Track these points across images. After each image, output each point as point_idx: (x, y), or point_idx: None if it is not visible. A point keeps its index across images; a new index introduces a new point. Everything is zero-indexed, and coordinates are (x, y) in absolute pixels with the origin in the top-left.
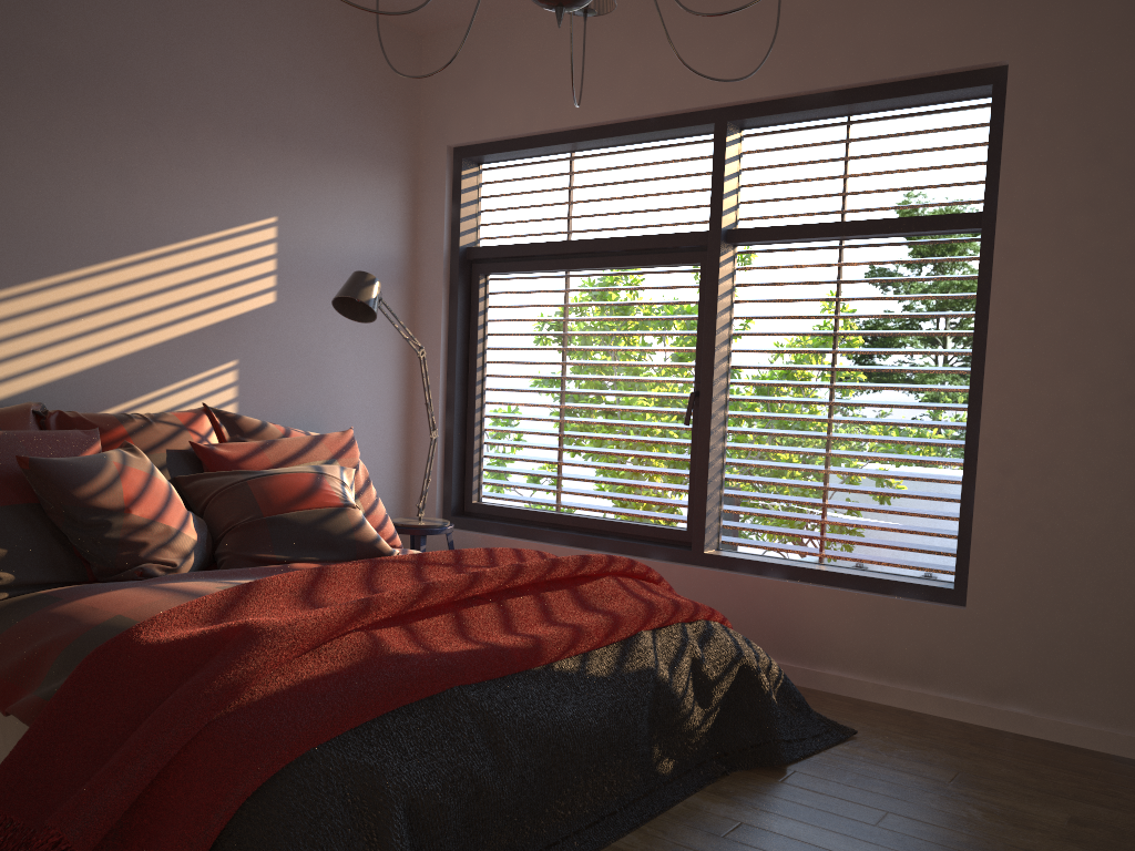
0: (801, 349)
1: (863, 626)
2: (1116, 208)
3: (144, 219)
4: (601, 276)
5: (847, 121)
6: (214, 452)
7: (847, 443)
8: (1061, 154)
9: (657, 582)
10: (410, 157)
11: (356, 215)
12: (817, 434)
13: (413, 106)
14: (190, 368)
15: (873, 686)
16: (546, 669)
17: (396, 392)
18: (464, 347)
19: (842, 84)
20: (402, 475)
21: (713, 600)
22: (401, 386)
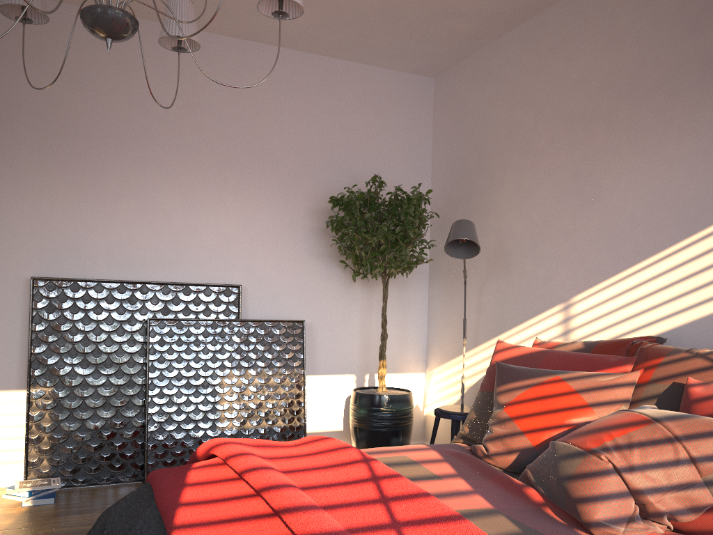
0: None
1: None
2: None
3: None
4: None
5: None
6: (686, 389)
7: None
8: None
9: None
10: None
11: None
12: None
13: None
14: None
15: None
16: None
17: None
18: None
19: None
20: None
21: None
22: None
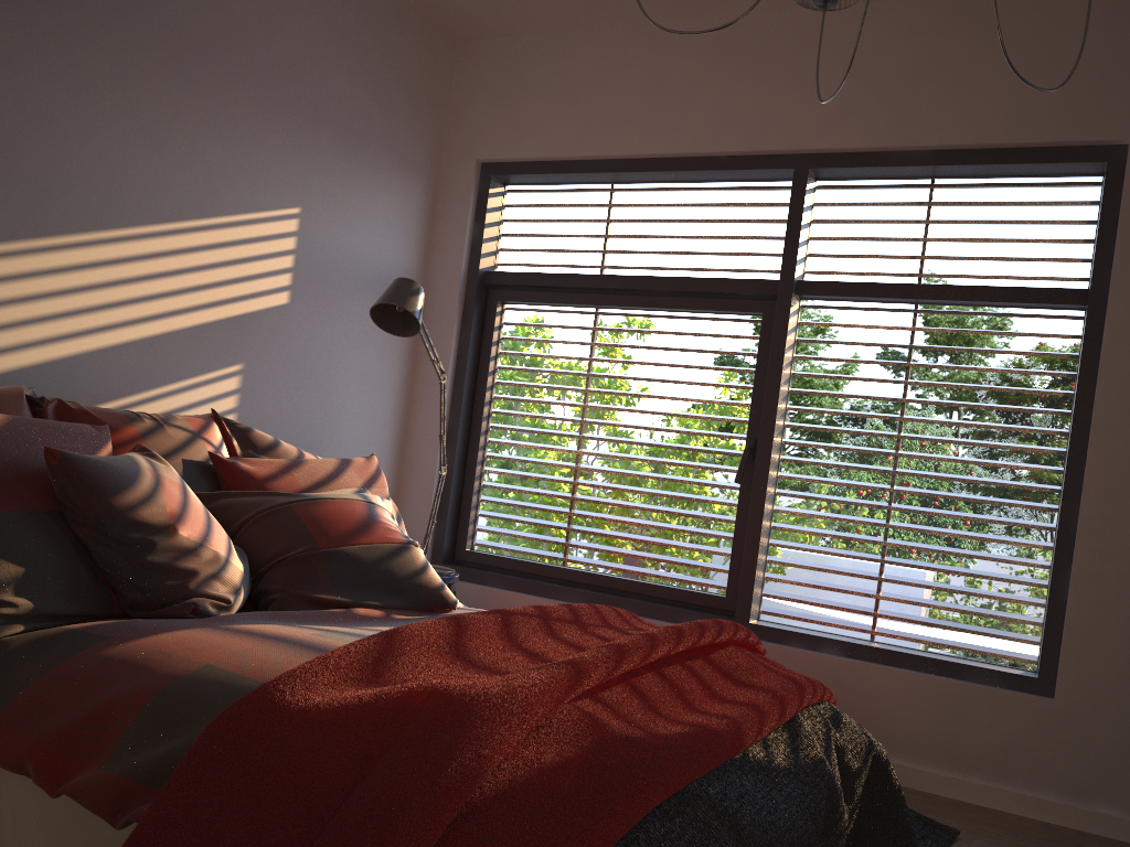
0: (870, 413)
1: (936, 713)
2: None
3: (166, 186)
4: (642, 316)
5: (936, 183)
6: (238, 467)
7: (916, 516)
8: None
9: (762, 654)
10: (432, 167)
11: (376, 220)
12: (882, 504)
13: (441, 113)
14: (192, 367)
15: (945, 779)
16: (744, 758)
17: (392, 421)
18: (472, 378)
19: (946, 144)
20: None
21: None
22: (398, 414)
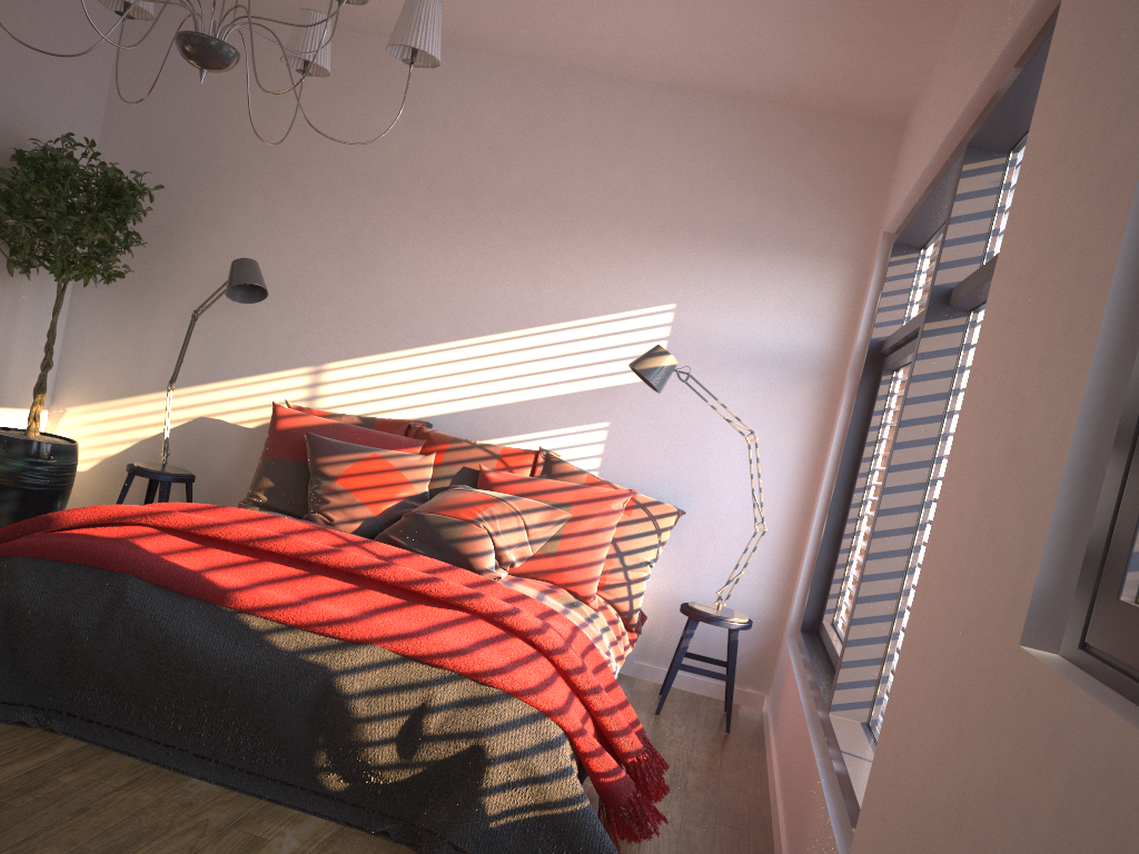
0: None
1: None
2: (1072, 152)
3: (547, 302)
4: None
5: None
6: (484, 474)
7: None
8: (1064, 74)
9: (548, 653)
10: (861, 249)
11: (771, 305)
12: None
13: (877, 196)
14: (562, 421)
15: None
16: (233, 613)
17: (791, 488)
18: (858, 449)
19: (999, 55)
20: (784, 577)
21: (799, 774)
22: (801, 483)
